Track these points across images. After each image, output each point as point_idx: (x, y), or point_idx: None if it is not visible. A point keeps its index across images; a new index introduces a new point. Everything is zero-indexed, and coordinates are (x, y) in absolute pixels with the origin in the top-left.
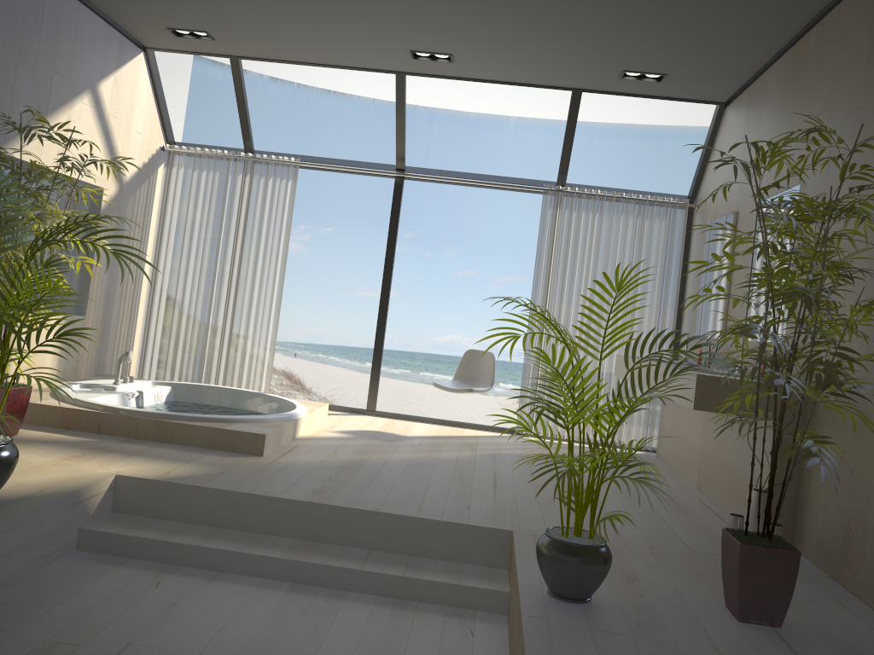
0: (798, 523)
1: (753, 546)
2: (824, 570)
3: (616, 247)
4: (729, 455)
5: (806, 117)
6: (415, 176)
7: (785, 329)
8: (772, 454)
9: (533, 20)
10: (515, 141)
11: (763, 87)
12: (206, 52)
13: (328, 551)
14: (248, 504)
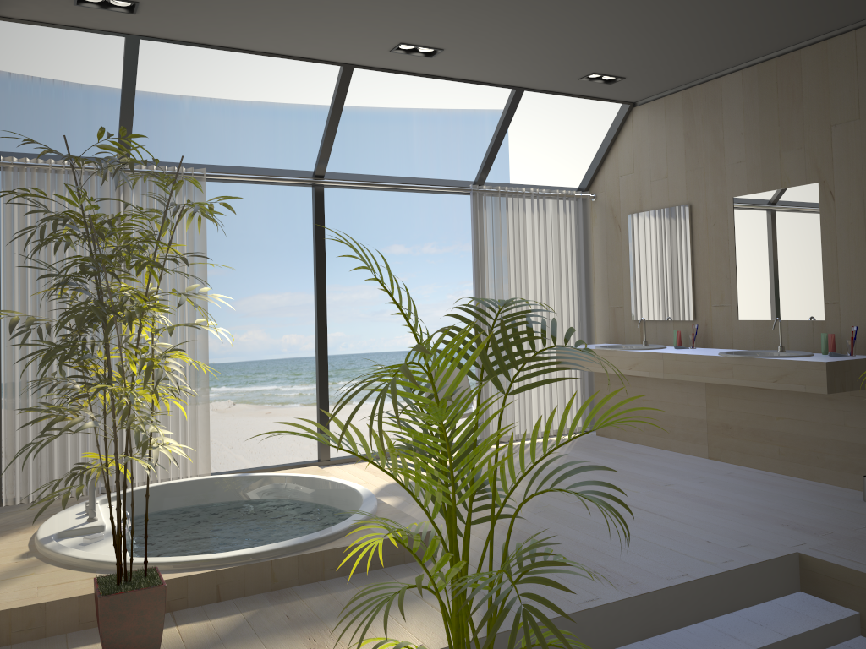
0: None
1: None
2: None
3: (539, 243)
4: (775, 423)
5: (814, 125)
6: (344, 184)
7: (824, 308)
8: None
9: (585, 22)
10: (192, 123)
11: (715, 93)
12: (94, 27)
13: (688, 641)
14: (586, 623)
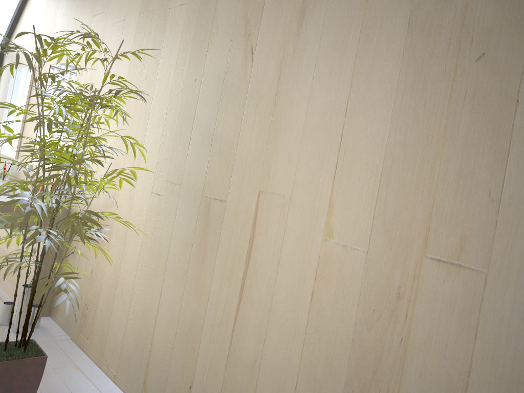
0: (55, 299)
1: (9, 361)
2: (68, 334)
3: None
4: (11, 248)
5: (88, 13)
6: None
7: None
8: (32, 284)
9: None
10: None
11: None
12: None
13: None
14: None
